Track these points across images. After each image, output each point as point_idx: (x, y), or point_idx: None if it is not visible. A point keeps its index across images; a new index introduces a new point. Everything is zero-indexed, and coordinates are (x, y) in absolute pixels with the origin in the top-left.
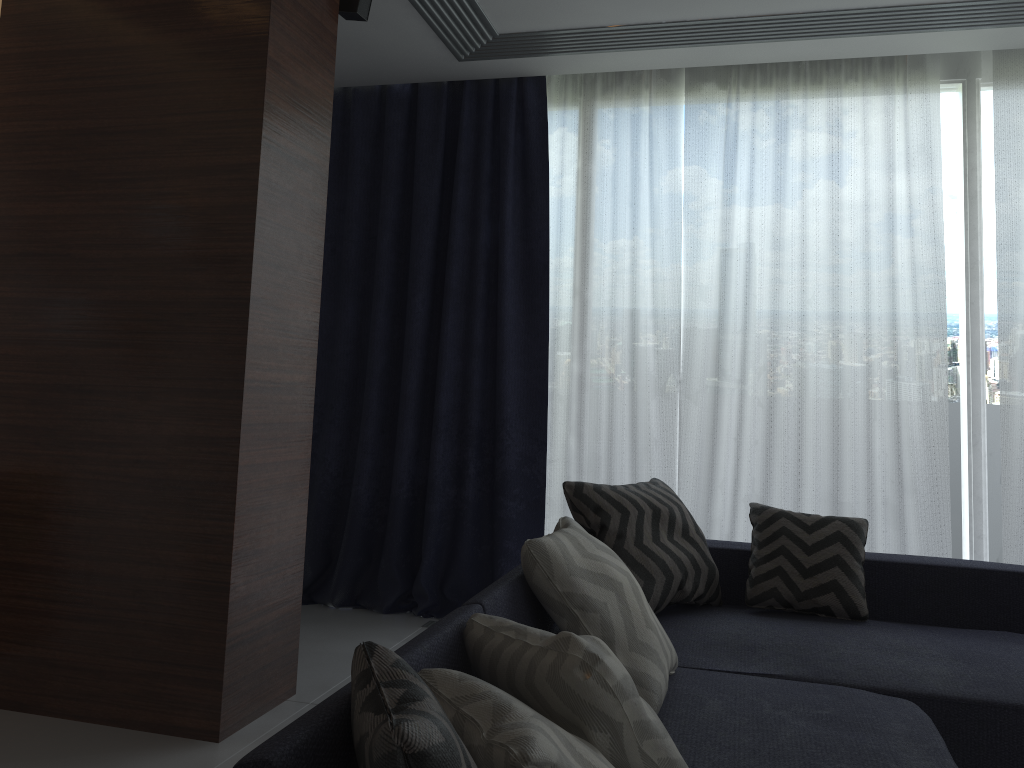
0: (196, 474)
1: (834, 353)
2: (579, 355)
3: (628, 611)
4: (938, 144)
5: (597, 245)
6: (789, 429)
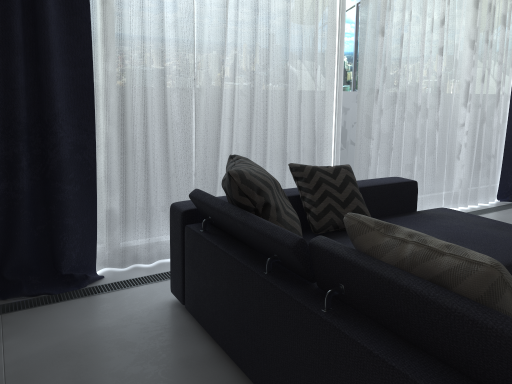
0: None
1: (287, 60)
2: (119, 56)
3: None
4: None
5: None
6: (259, 110)
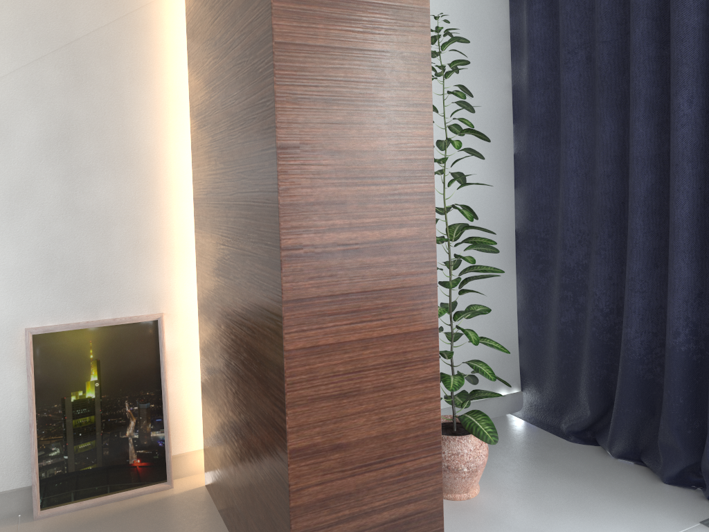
0: (267, 351)
1: None
2: None
3: None
4: None
5: None
6: None
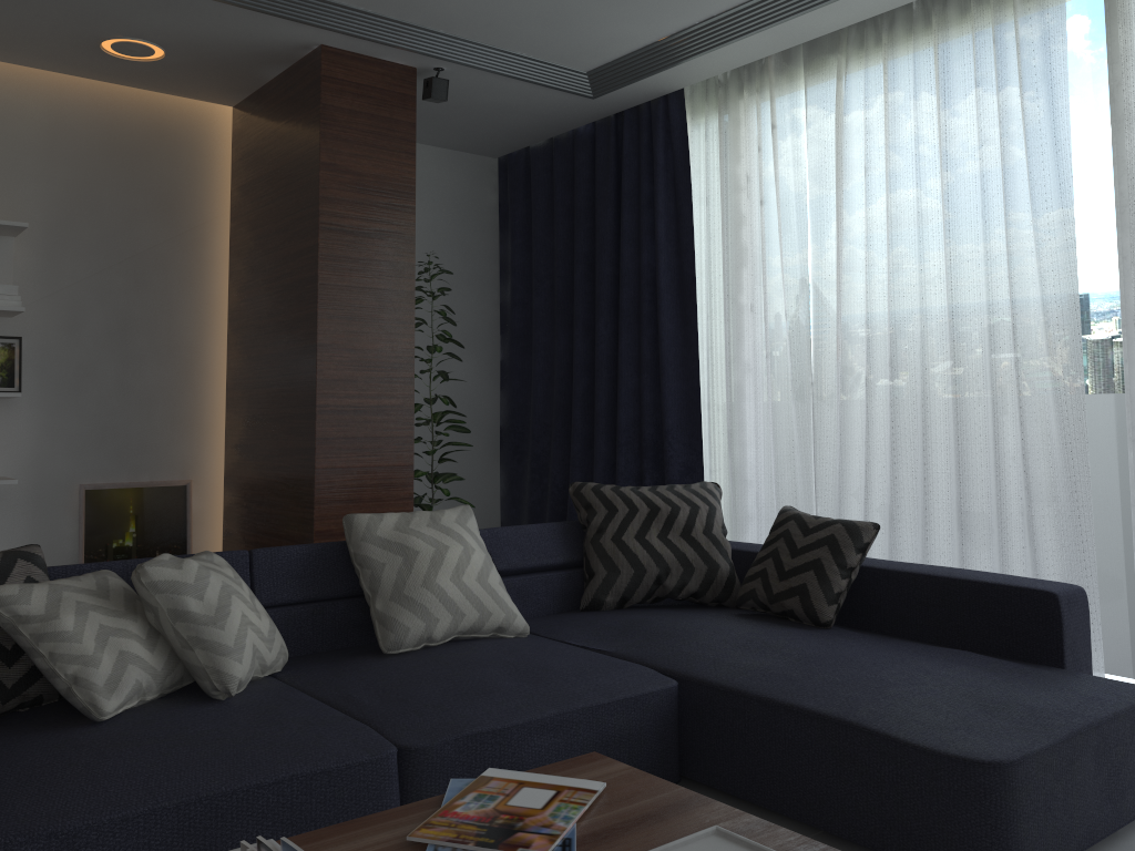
0: (300, 475)
1: (950, 338)
2: (725, 363)
3: (408, 572)
4: (1062, 65)
5: (741, 249)
6: (918, 429)
